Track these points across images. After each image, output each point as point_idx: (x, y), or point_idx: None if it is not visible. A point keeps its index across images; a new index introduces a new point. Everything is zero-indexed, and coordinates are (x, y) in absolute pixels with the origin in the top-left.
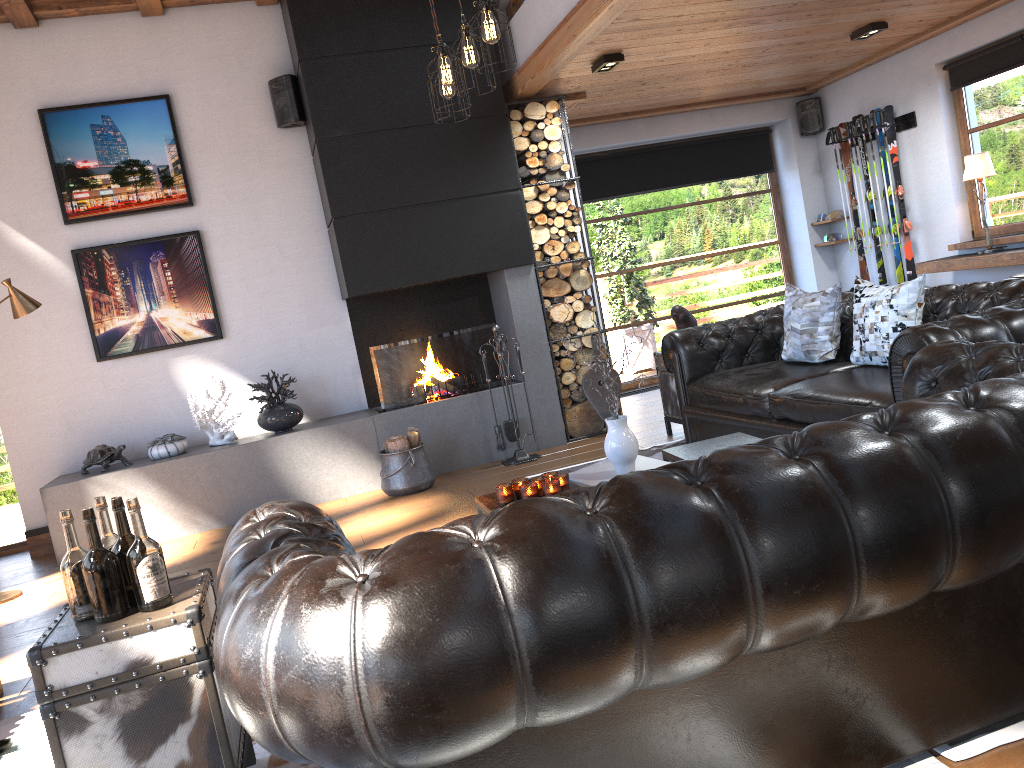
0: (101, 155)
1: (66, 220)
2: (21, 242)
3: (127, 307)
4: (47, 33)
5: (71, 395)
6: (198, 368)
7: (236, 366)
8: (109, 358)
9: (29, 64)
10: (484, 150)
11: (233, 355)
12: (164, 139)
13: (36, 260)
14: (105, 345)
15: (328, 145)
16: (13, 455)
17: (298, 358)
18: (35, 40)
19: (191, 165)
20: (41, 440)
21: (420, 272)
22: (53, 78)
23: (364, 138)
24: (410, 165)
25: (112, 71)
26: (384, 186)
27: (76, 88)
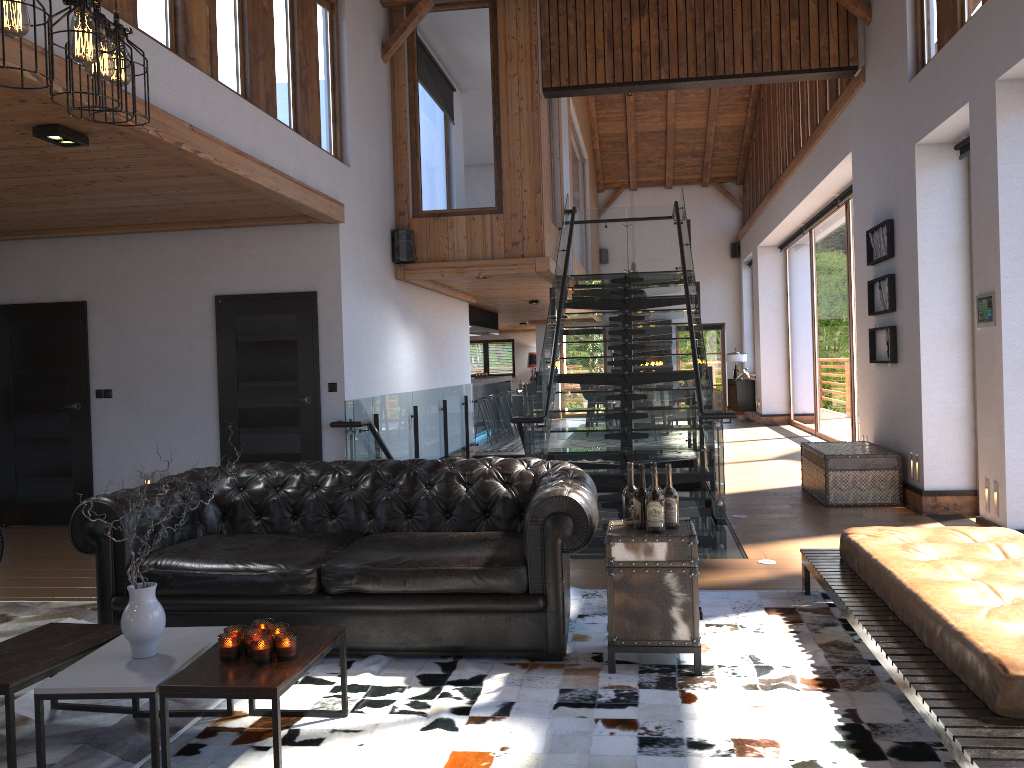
0: None
1: None
2: None
3: None
4: None
5: None
6: None
7: None
8: None
9: None
10: None
11: None
12: None
13: None
14: None
15: None
16: None
17: None
18: None
19: None
20: None
21: None
22: None
23: None
24: None
25: None
26: None
27: None
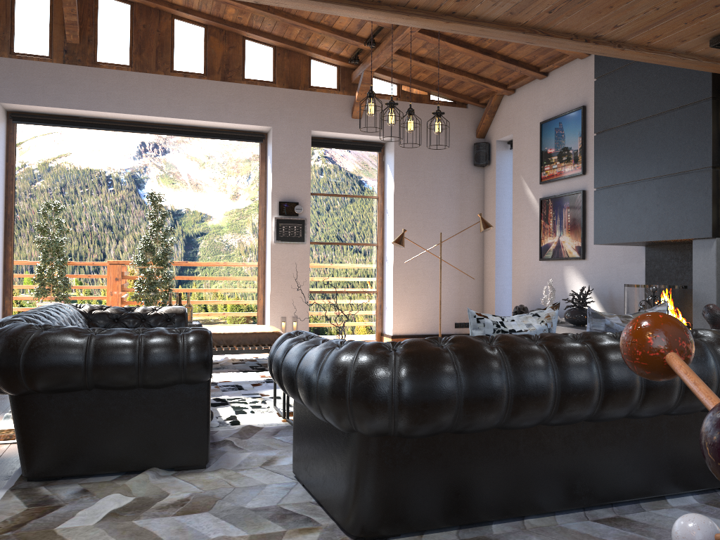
0: (555, 145)
1: (539, 182)
2: (528, 192)
3: (552, 232)
4: (550, 79)
5: (531, 275)
6: (573, 275)
7: (587, 278)
8: (542, 259)
9: (542, 98)
10: (688, 132)
11: (587, 271)
12: (578, 133)
13: (531, 202)
14: (543, 252)
15: (599, 137)
16: (513, 299)
17: (614, 282)
18: (546, 84)
19: (588, 148)
20: (520, 295)
21: (632, 233)
22: (548, 104)
23: (617, 130)
24: (639, 149)
25: (567, 95)
26: (622, 166)
27: (554, 108)
